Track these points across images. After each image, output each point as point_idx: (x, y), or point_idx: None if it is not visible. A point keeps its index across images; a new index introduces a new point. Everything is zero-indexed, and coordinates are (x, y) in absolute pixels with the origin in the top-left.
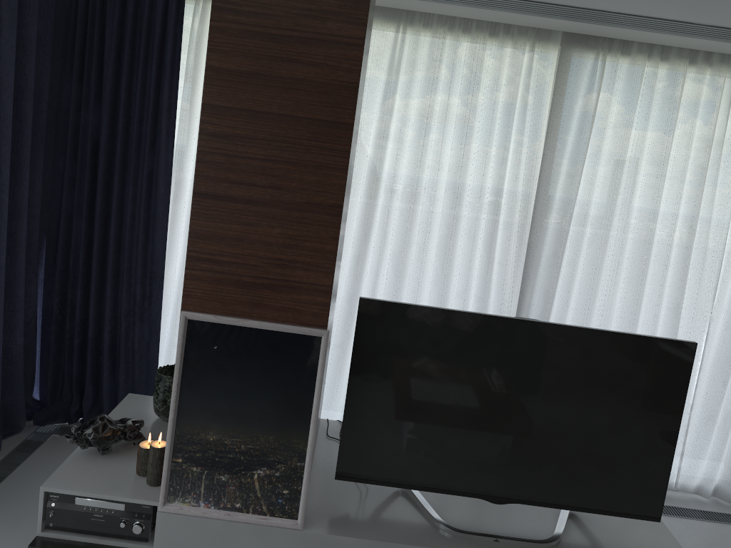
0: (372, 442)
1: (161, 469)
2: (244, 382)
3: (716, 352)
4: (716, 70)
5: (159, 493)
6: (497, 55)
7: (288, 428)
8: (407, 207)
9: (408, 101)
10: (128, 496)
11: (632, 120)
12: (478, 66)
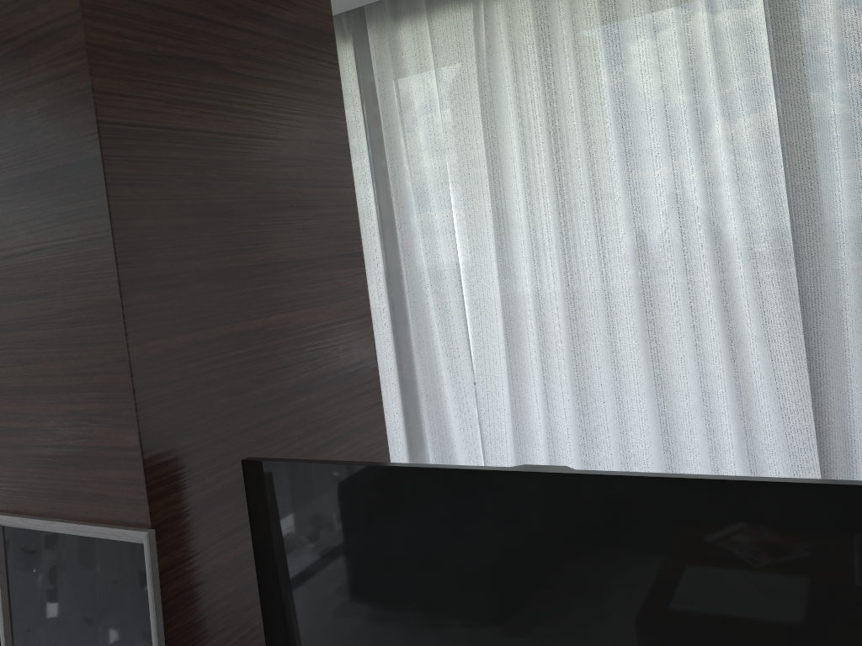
0: None
1: None
2: (72, 629)
3: None
4: None
5: None
6: None
7: None
8: (562, 275)
9: (522, 107)
10: None
11: None
12: (611, 8)
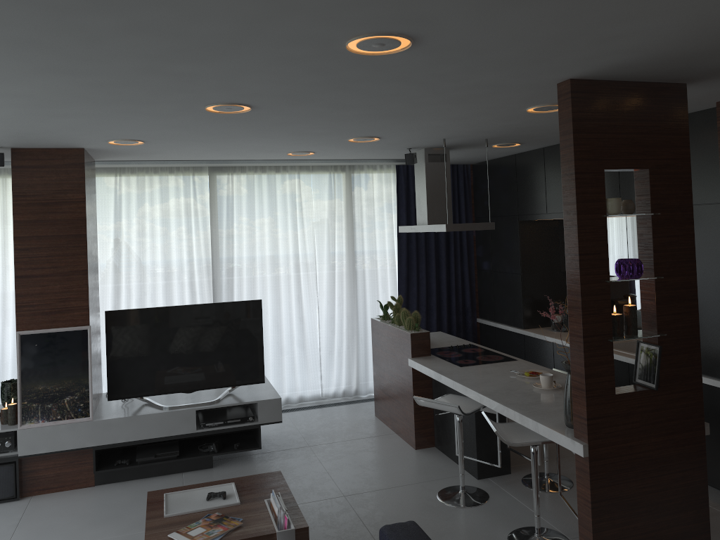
0: (123, 378)
1: (16, 415)
2: (53, 358)
3: (326, 317)
4: (290, 173)
5: (16, 426)
6: (175, 182)
7: (78, 374)
8: (140, 272)
9: (129, 214)
10: (0, 429)
11: (253, 205)
12: (165, 190)
